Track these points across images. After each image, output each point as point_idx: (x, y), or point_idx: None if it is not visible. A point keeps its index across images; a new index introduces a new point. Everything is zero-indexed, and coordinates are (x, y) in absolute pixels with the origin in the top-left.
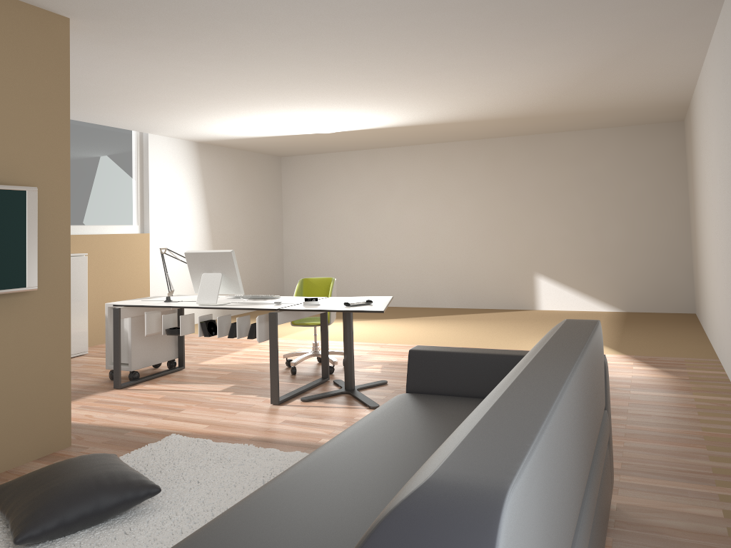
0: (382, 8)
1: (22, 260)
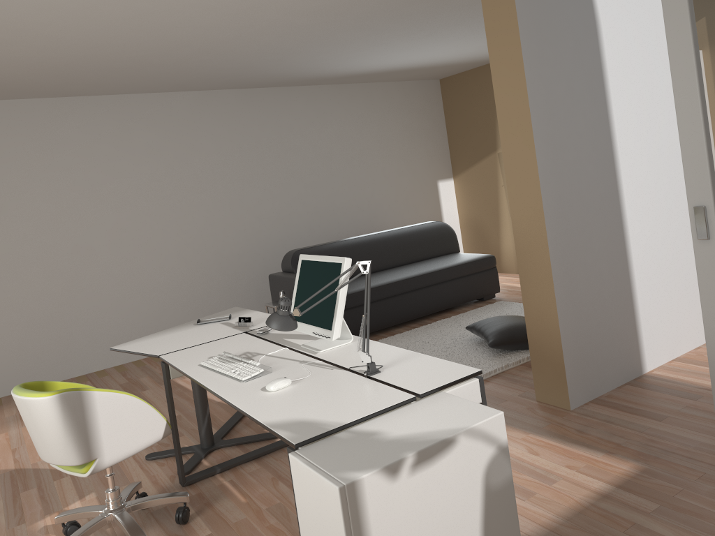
0: (237, 43)
1: None
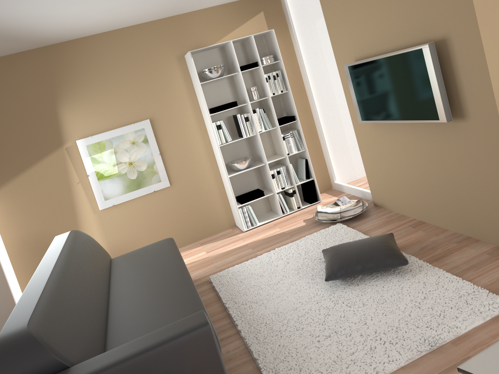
0: None
1: (432, 100)
